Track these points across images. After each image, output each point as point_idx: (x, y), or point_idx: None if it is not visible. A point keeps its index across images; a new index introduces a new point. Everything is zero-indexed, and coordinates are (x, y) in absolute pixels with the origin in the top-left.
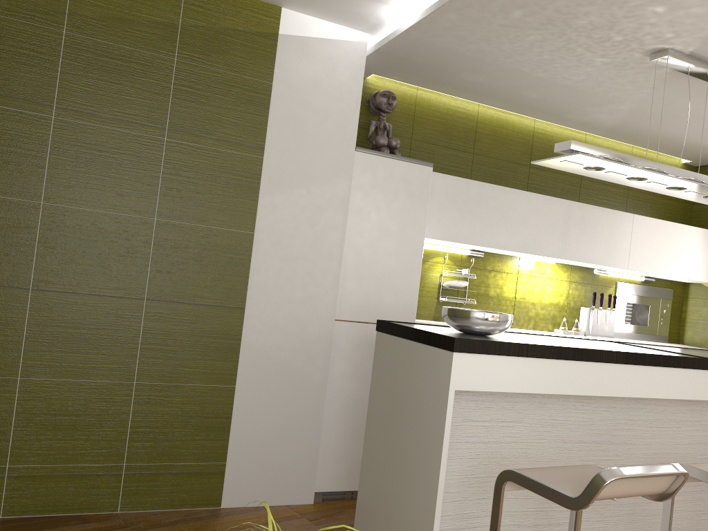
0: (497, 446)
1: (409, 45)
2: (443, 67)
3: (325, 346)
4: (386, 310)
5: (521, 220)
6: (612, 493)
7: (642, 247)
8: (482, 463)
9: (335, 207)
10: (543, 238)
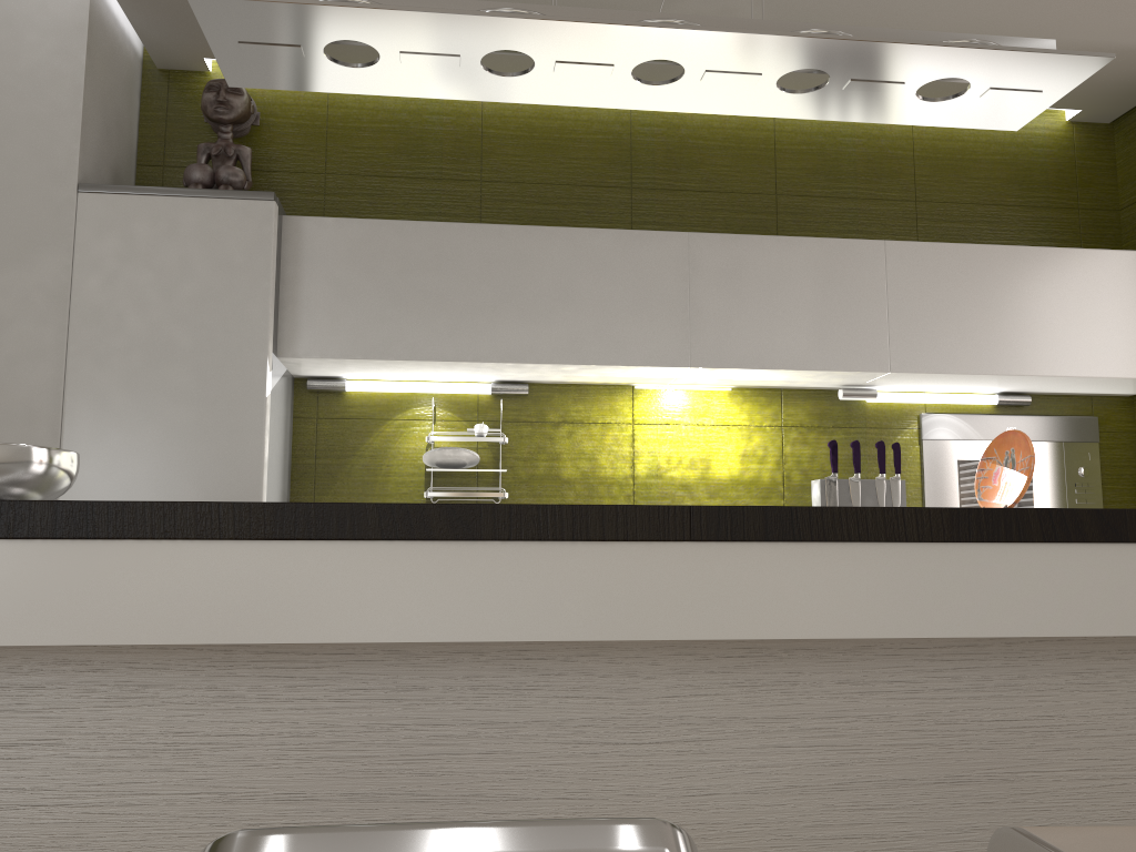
0: None
1: None
2: None
3: None
4: None
5: (559, 293)
6: None
7: (927, 316)
8: None
9: (38, 313)
10: (627, 324)
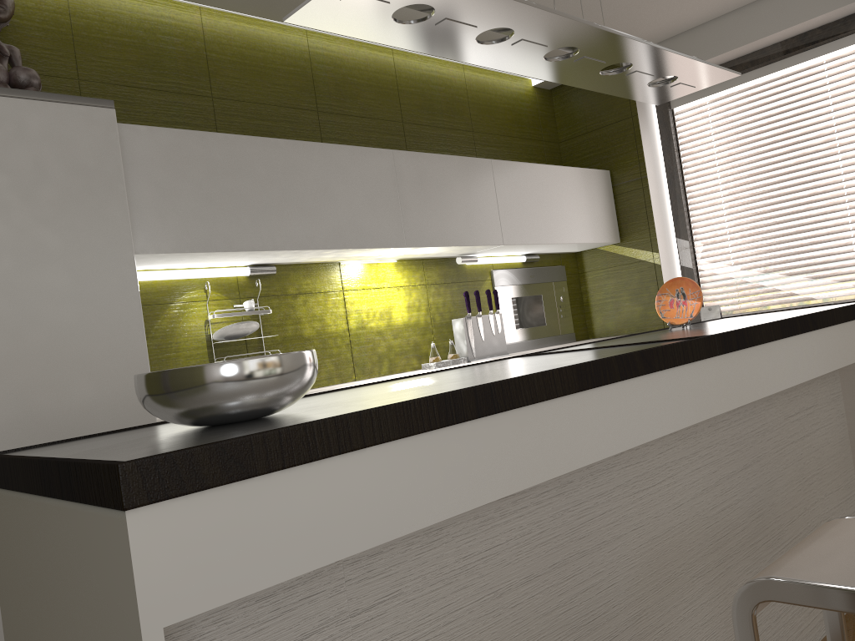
0: None
1: None
2: None
3: None
4: (82, 415)
5: (322, 194)
6: None
7: (515, 208)
8: None
9: None
10: (367, 217)
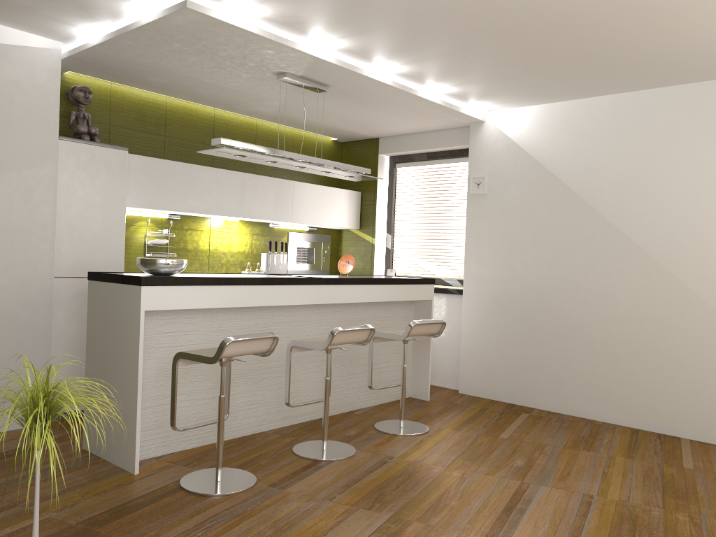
0: (182, 348)
1: (98, 56)
2: (130, 71)
3: (47, 298)
4: (98, 266)
5: (206, 189)
6: (234, 352)
7: (302, 205)
8: (172, 360)
9: (45, 186)
10: (225, 202)
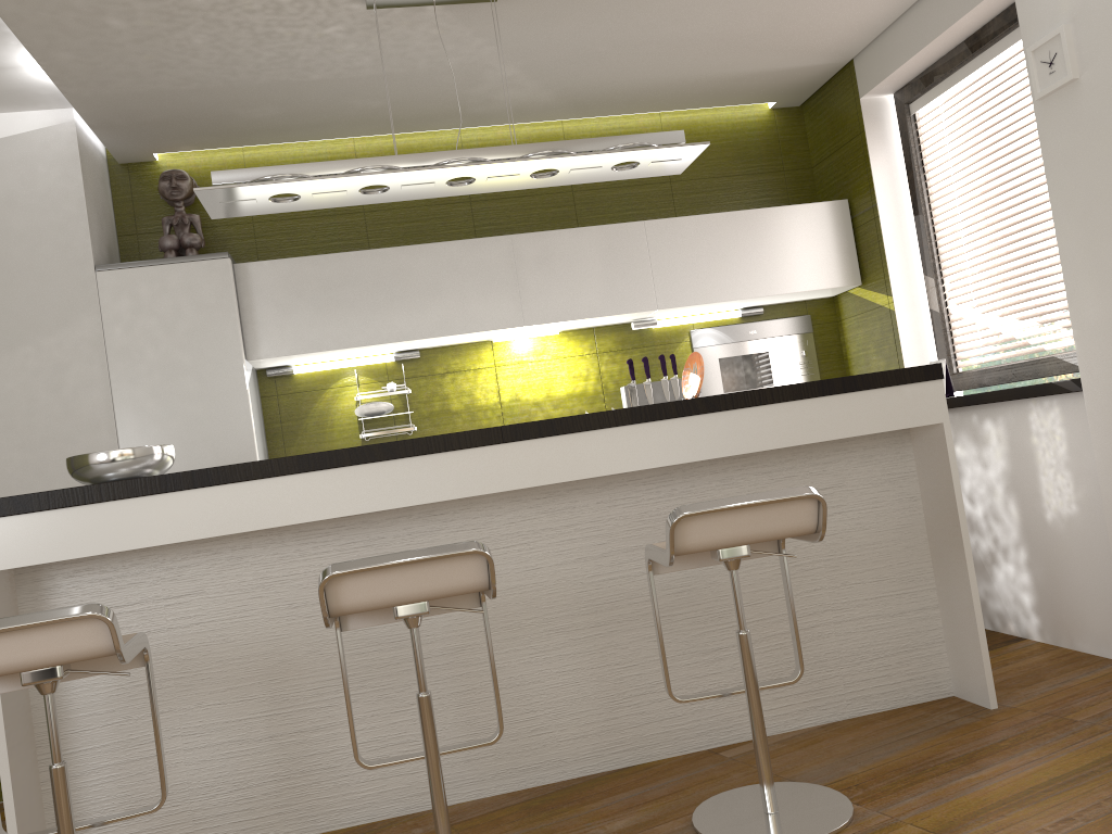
0: (166, 635)
1: (107, 106)
2: (199, 114)
3: None
4: None
5: (429, 289)
6: None
7: (678, 268)
8: None
9: (85, 357)
10: (478, 304)
